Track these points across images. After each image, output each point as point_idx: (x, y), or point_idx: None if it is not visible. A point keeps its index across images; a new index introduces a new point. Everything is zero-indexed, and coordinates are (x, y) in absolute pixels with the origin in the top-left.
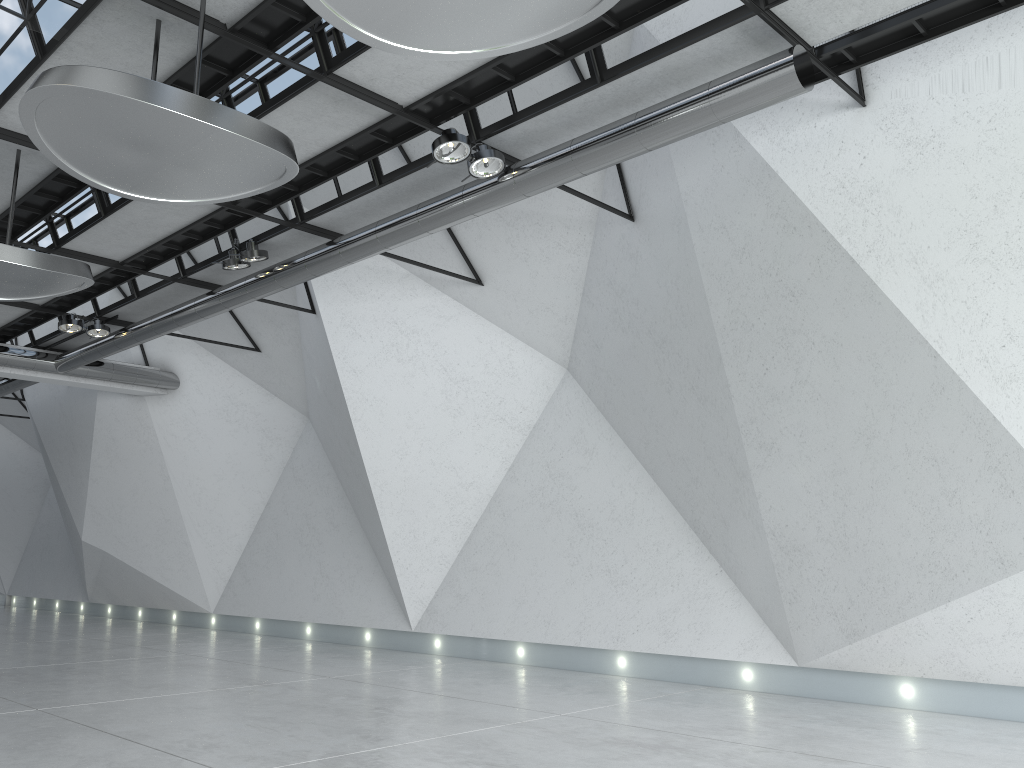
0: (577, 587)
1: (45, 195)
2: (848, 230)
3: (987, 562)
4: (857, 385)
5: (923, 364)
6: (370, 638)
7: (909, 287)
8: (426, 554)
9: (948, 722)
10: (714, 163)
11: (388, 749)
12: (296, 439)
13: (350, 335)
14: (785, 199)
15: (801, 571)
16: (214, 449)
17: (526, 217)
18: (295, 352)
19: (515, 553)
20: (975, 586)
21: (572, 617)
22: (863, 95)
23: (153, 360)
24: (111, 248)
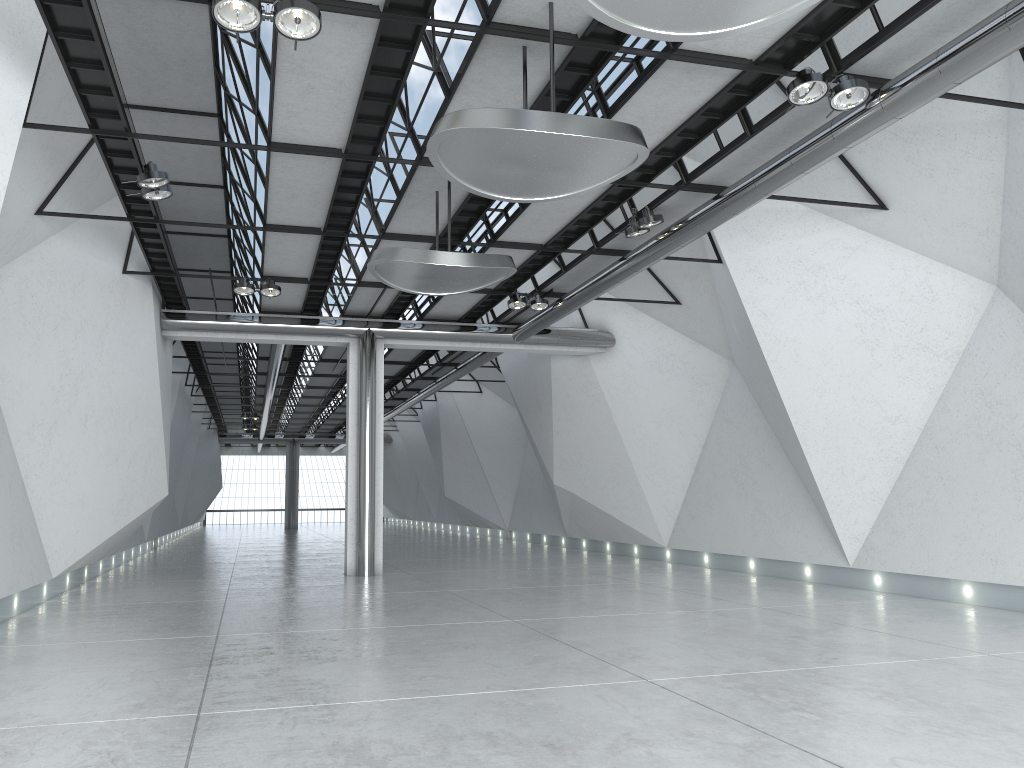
0: None
1: (475, 202)
2: None
3: None
4: None
5: None
6: (810, 573)
7: None
8: (856, 490)
9: None
10: None
11: (789, 671)
12: (723, 383)
13: (756, 279)
14: None
15: None
16: (651, 398)
17: (924, 130)
18: (711, 301)
19: (952, 488)
20: None
21: (1022, 556)
22: None
23: (591, 323)
24: (534, 234)
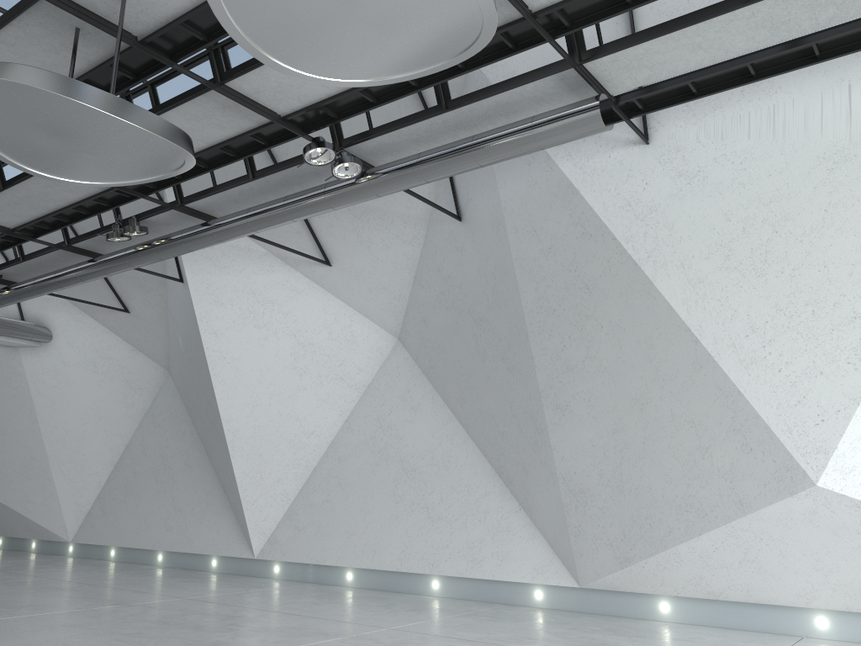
0: (400, 521)
1: None
2: (632, 239)
3: (730, 504)
4: (635, 361)
5: (686, 347)
6: (216, 564)
7: (678, 286)
8: (270, 492)
9: (696, 631)
10: (529, 179)
11: None
12: (157, 390)
13: (213, 302)
14: (584, 212)
15: (585, 509)
16: (81, 396)
17: (371, 212)
18: (161, 314)
19: (348, 492)
20: (720, 523)
21: (395, 546)
22: (647, 135)
23: (29, 316)
24: (4, 216)
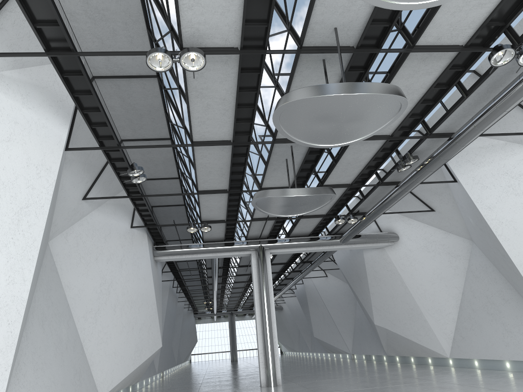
0: None
1: (308, 162)
2: None
3: None
4: None
5: None
6: None
7: None
8: None
9: None
10: None
11: None
12: (468, 254)
13: (480, 188)
14: None
15: None
16: (425, 268)
17: None
18: (453, 206)
19: None
20: None
21: None
22: None
23: (383, 228)
24: (344, 178)
